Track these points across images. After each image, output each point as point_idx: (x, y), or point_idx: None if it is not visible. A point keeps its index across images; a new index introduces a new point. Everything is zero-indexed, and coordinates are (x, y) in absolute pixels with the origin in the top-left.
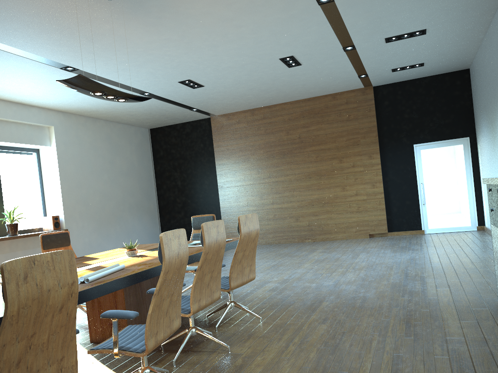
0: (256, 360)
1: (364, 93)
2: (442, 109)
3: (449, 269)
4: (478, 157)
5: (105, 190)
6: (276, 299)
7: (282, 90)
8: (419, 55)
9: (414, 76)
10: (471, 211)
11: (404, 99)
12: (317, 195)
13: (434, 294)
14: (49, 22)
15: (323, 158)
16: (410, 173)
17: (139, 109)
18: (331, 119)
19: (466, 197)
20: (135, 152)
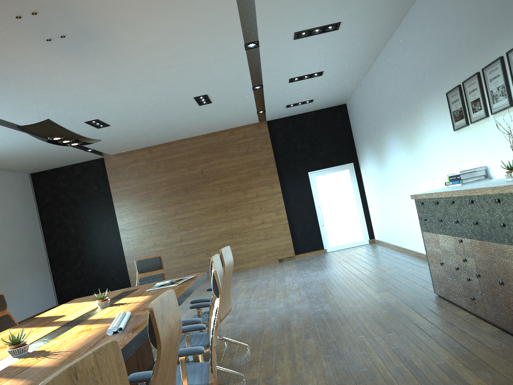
0: (277, 379)
1: (259, 127)
2: (328, 139)
3: (375, 277)
4: (362, 179)
5: None
6: (243, 328)
7: (185, 126)
8: (311, 93)
9: (302, 110)
10: (362, 227)
11: (295, 132)
12: (226, 228)
13: (380, 298)
14: None
15: (227, 190)
16: (308, 198)
17: (28, 152)
18: (231, 153)
19: (356, 215)
20: (18, 201)
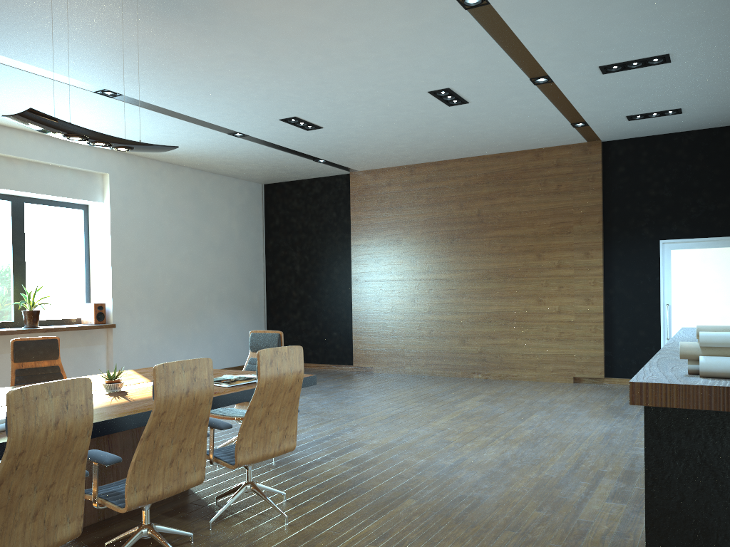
0: None
1: (585, 151)
2: (714, 185)
3: None
4: None
5: (182, 271)
6: (345, 481)
7: (450, 139)
8: (669, 96)
9: (670, 128)
10: None
11: (651, 166)
12: (498, 308)
13: (592, 513)
14: (48, 24)
15: (512, 249)
16: (650, 285)
17: (237, 156)
18: (531, 190)
19: None
20: (237, 218)
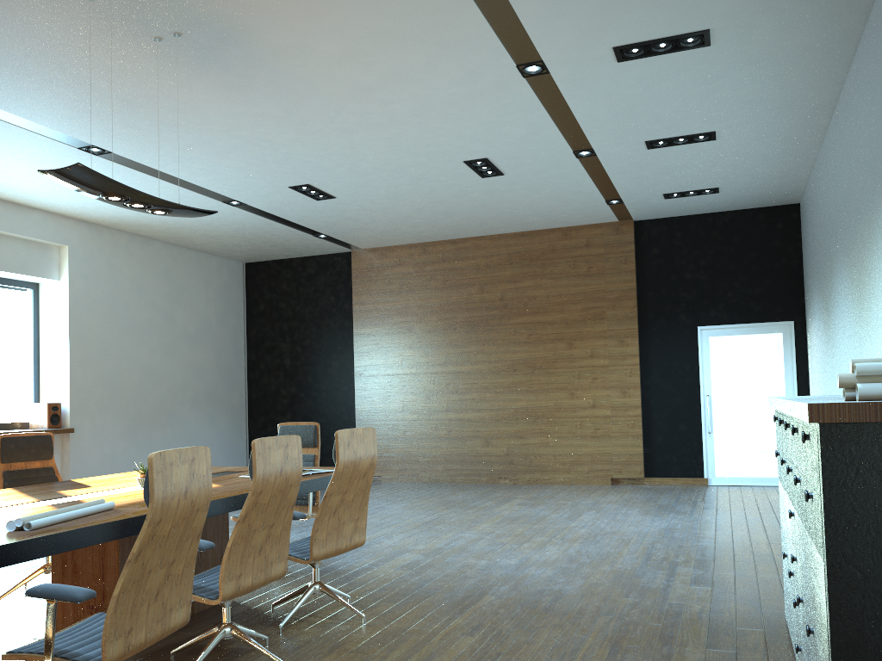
0: None
1: (617, 231)
2: (750, 268)
3: (725, 552)
4: (807, 357)
5: (152, 365)
6: (408, 584)
7: (474, 214)
8: (709, 174)
9: (704, 208)
10: None
11: (686, 247)
12: (526, 403)
13: (681, 596)
14: (54, 70)
15: (541, 337)
16: (689, 375)
17: (224, 228)
18: (559, 272)
19: None
20: (215, 302)
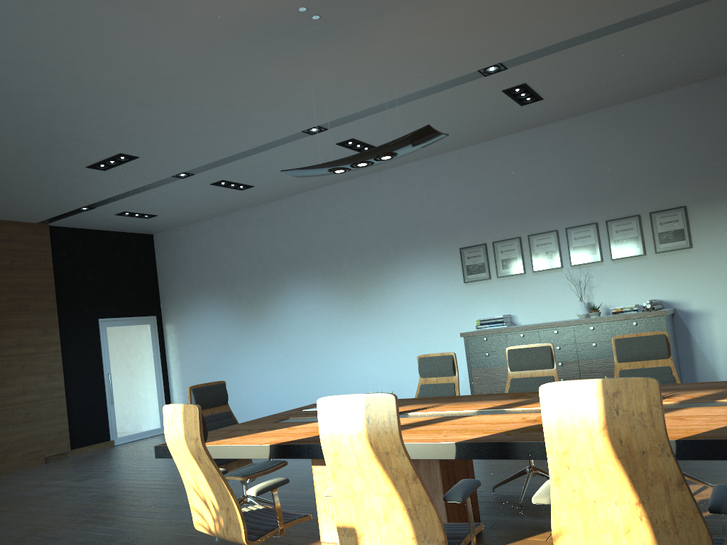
0: None
1: (36, 231)
2: (129, 276)
3: None
4: (164, 341)
5: None
6: None
7: None
8: (179, 206)
9: (109, 226)
10: (160, 408)
11: (86, 254)
12: None
13: None
14: None
15: None
16: (95, 358)
17: None
18: None
19: (154, 391)
20: None
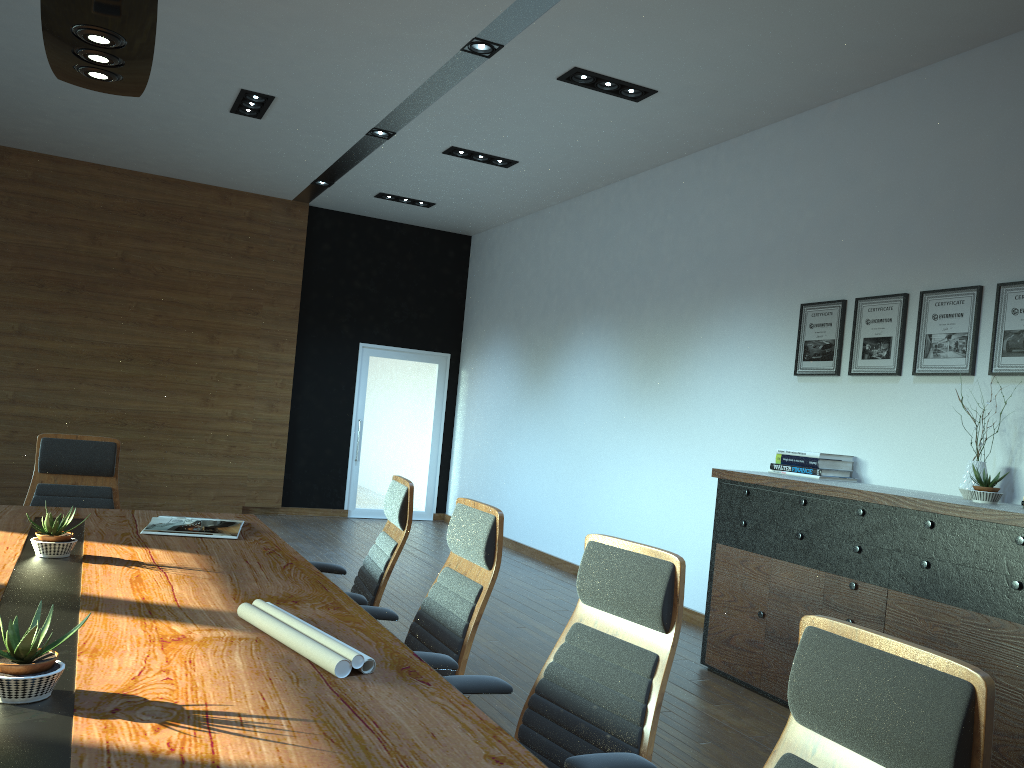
0: None
1: (289, 212)
2: (419, 291)
3: (526, 601)
4: (457, 393)
5: None
6: None
7: (140, 141)
8: (448, 191)
9: (392, 215)
10: (429, 484)
11: (360, 252)
12: (141, 404)
13: None
14: None
15: (173, 322)
16: (343, 395)
17: None
18: (210, 243)
19: (426, 459)
20: None
